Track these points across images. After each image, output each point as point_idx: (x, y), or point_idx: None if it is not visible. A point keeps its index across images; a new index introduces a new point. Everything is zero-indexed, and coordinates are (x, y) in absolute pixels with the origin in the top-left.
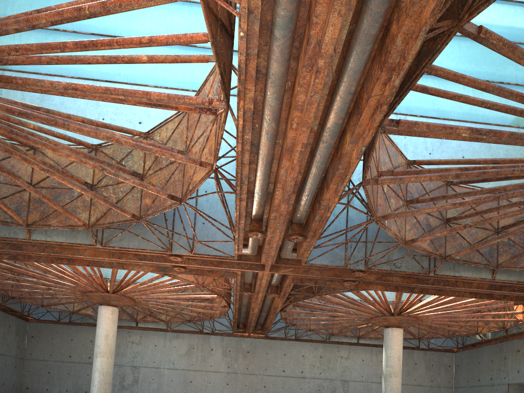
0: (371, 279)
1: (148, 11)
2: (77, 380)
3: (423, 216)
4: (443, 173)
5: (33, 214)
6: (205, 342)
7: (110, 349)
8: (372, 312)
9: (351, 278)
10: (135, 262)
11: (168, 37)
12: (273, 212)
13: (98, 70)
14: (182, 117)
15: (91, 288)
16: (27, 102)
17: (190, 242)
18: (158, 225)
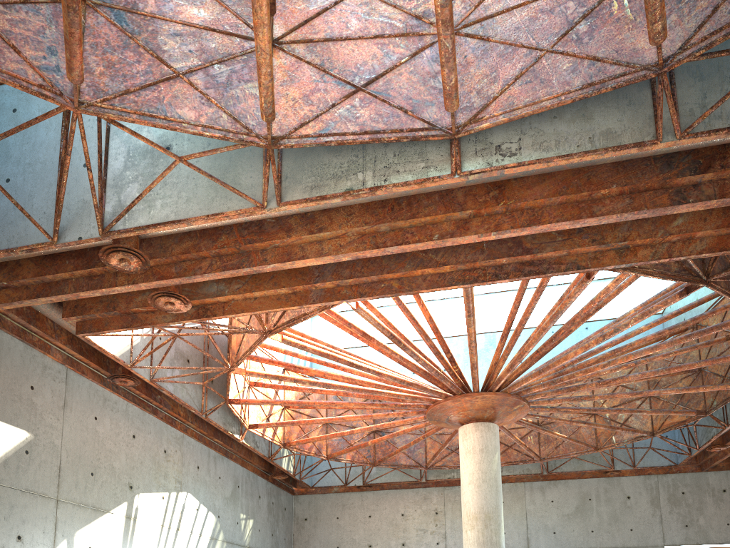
0: None
1: None
2: None
3: None
4: None
5: None
6: None
7: None
8: None
9: None
10: None
11: None
12: None
13: None
14: None
15: None
16: None
17: None
18: None
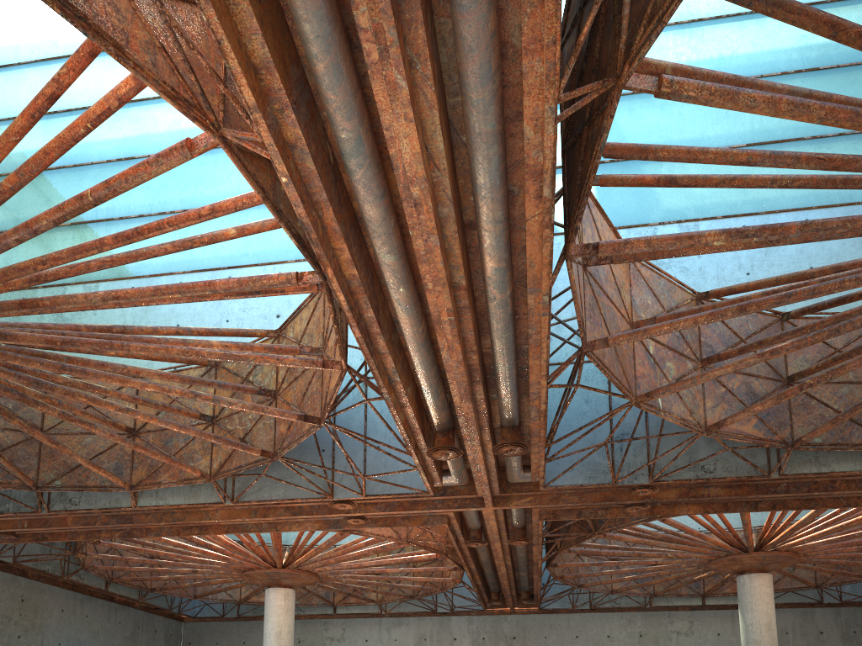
0: (670, 498)
1: None
2: None
3: (739, 380)
4: (716, 309)
5: (138, 470)
6: (444, 627)
7: None
8: (707, 551)
9: (634, 500)
10: (293, 519)
11: (235, 199)
12: (459, 415)
13: (218, 255)
14: (317, 299)
15: (251, 564)
16: (128, 317)
17: (360, 479)
18: (302, 461)
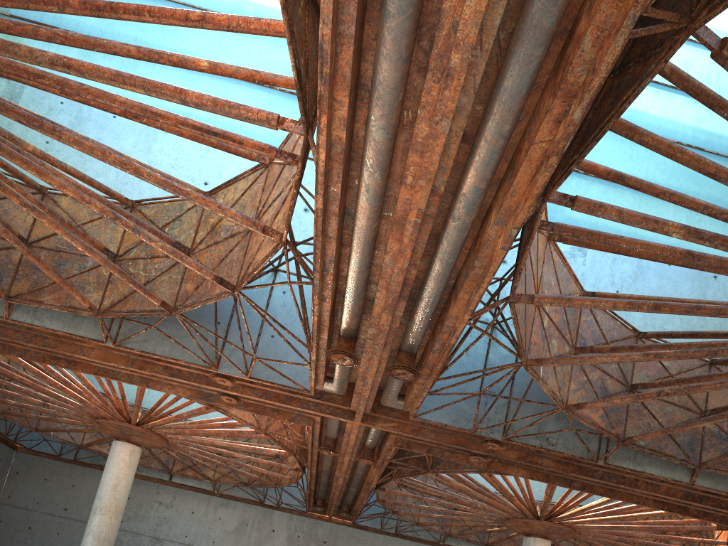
0: (510, 457)
1: (246, 40)
2: (68, 545)
3: (597, 375)
4: (635, 300)
5: (20, 282)
6: (266, 518)
7: (117, 506)
8: (509, 511)
9: (481, 451)
10: (167, 380)
11: (231, 17)
12: (371, 326)
13: (160, 105)
14: (259, 174)
15: (106, 413)
16: None
17: (248, 360)
18: (199, 325)
